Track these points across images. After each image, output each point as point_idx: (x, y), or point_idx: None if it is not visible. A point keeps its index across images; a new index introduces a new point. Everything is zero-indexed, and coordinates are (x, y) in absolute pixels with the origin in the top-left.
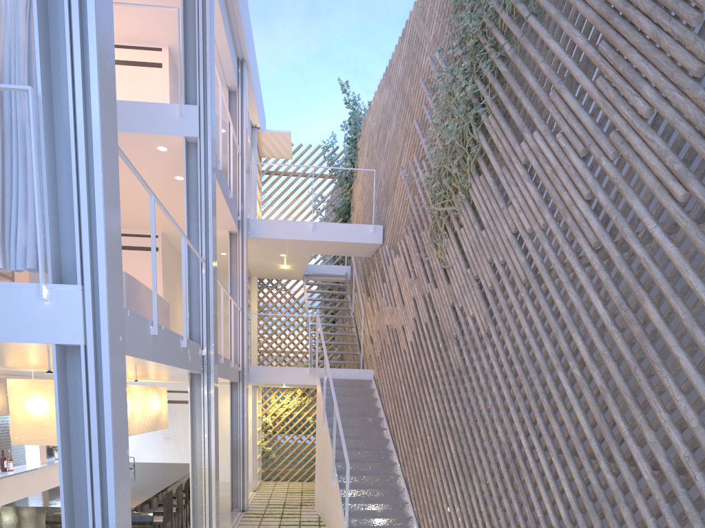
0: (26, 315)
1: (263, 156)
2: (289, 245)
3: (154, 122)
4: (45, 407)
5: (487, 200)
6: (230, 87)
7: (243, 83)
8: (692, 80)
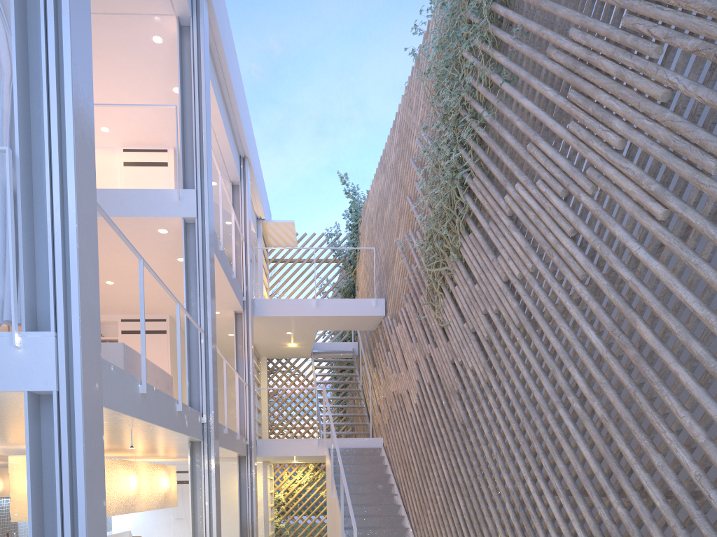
0: None
1: (269, 245)
2: (294, 322)
3: (154, 206)
4: None
5: (478, 255)
6: (233, 181)
7: (245, 177)
8: (658, 105)
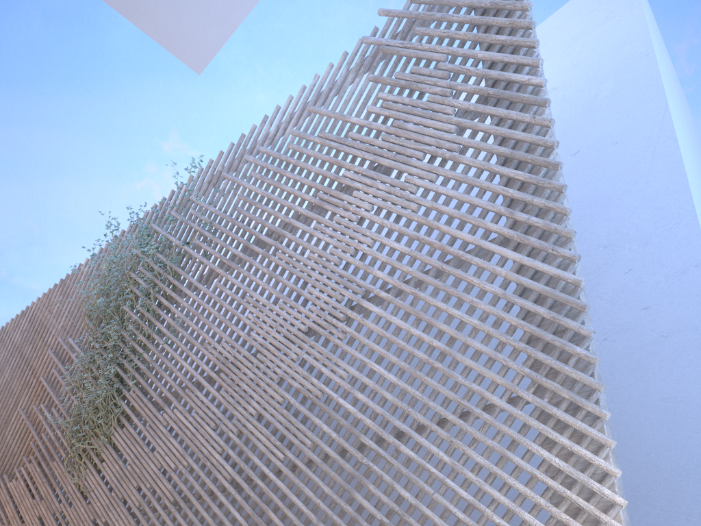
0: None
1: None
2: None
3: None
4: None
5: (132, 445)
6: None
7: None
8: (279, 404)
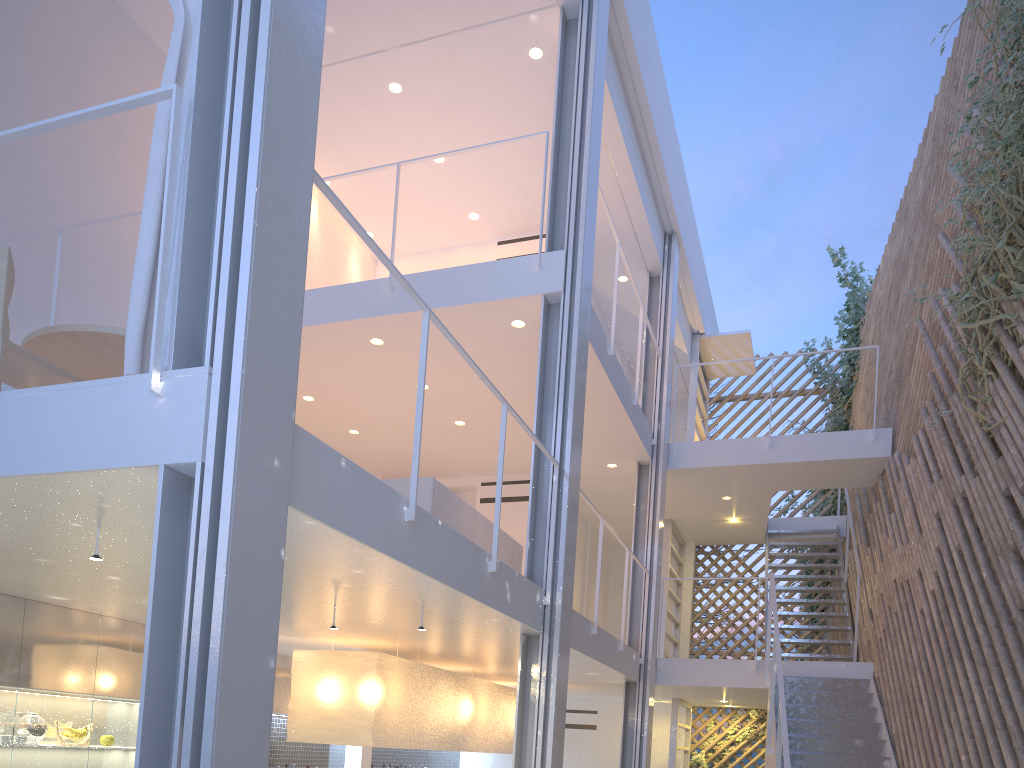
0: (133, 425)
1: (711, 376)
2: (733, 476)
3: (504, 284)
4: (333, 689)
5: None
6: (651, 271)
7: (670, 262)
8: None
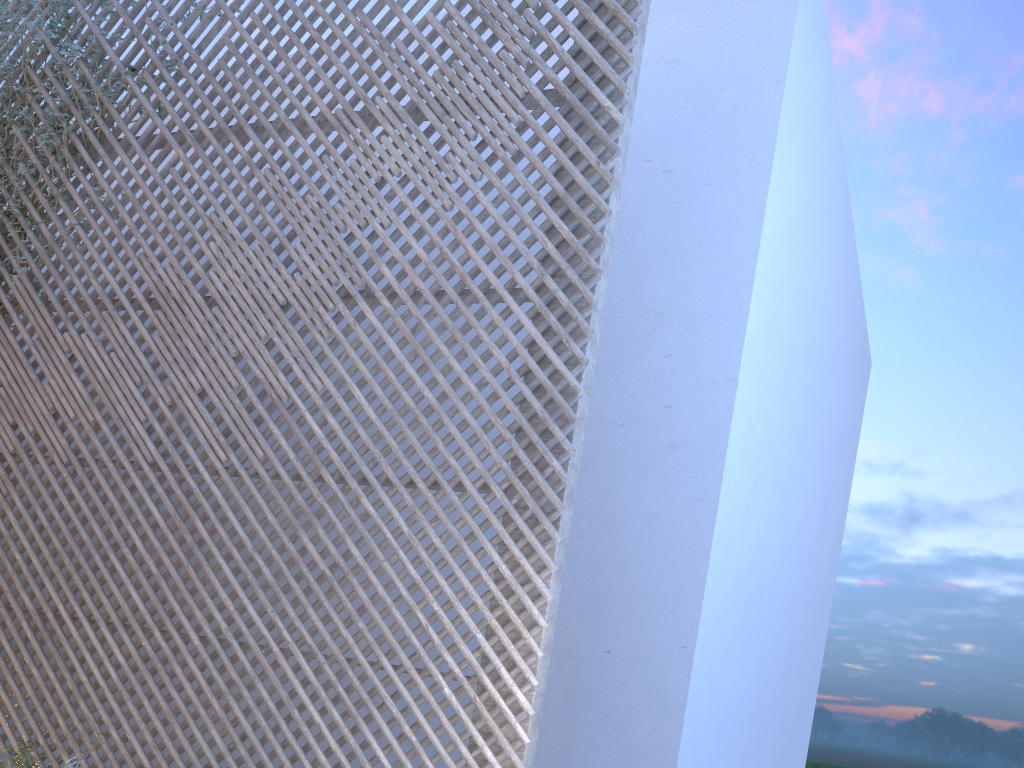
0: None
1: None
2: None
3: None
4: None
5: (10, 360)
6: None
7: None
8: (232, 389)
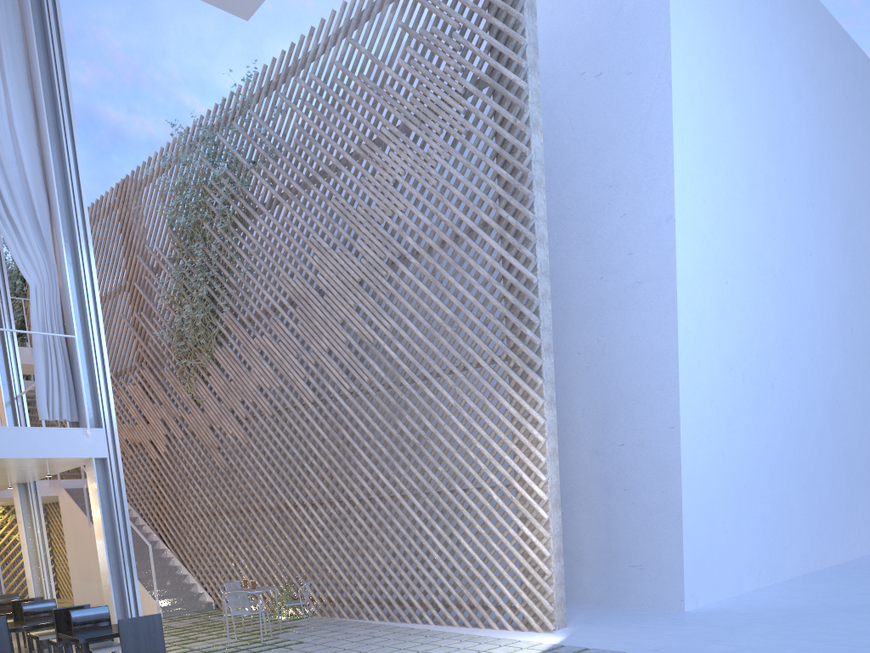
0: (78, 444)
1: None
2: None
3: None
4: None
5: (232, 363)
6: None
7: None
8: (343, 343)
